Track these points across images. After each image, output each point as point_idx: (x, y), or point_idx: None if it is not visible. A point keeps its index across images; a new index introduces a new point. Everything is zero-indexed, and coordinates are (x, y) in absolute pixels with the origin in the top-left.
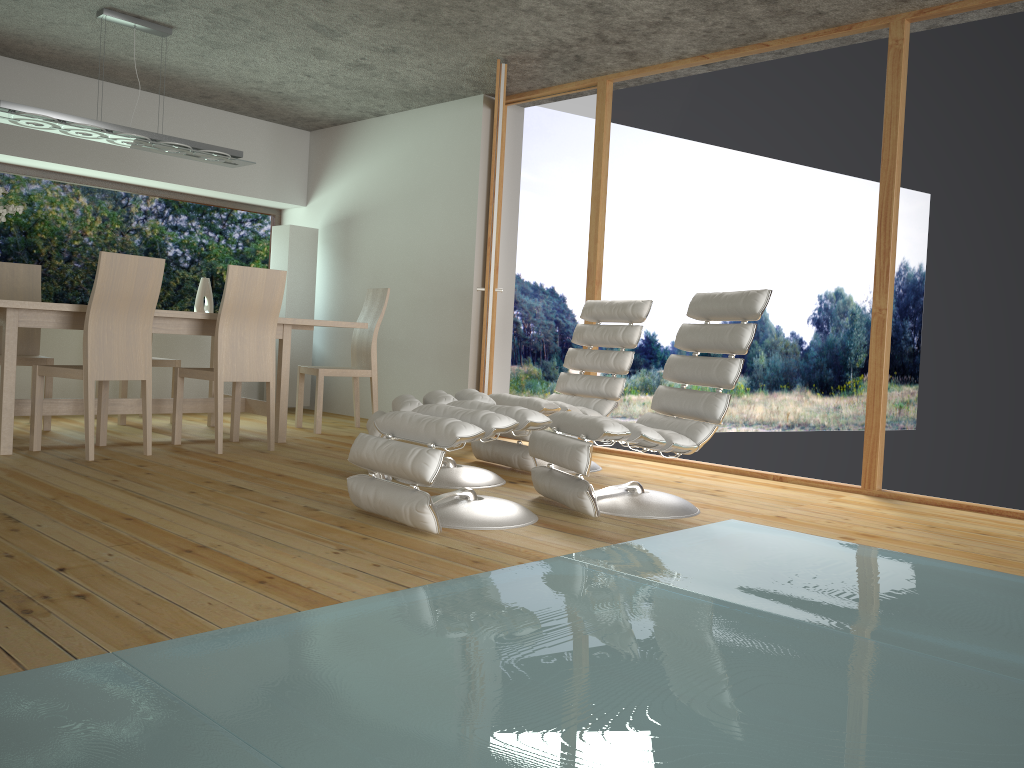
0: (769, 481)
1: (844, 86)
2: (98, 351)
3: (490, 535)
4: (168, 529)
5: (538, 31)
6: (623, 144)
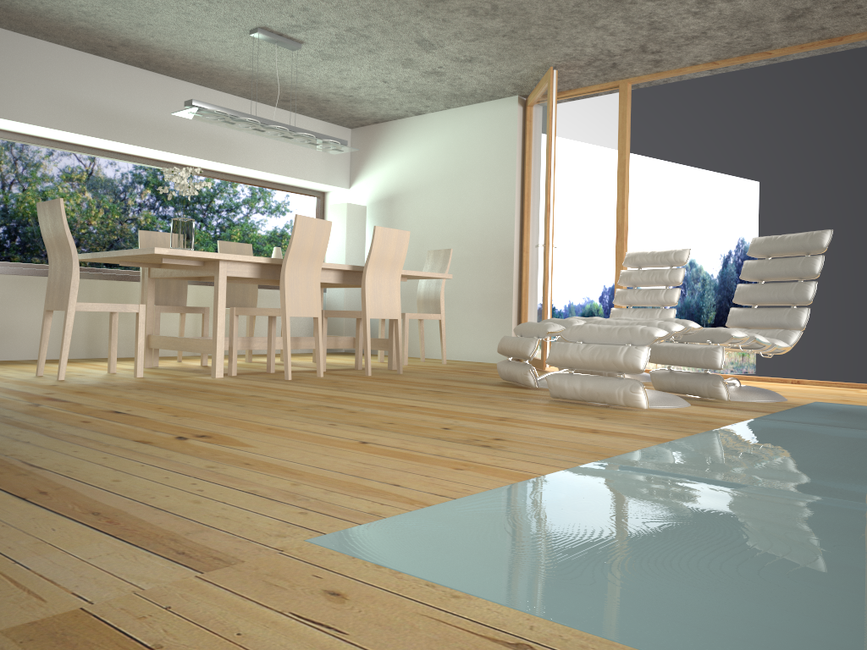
0: (790, 384)
1: (837, 83)
2: (291, 293)
3: (678, 410)
4: (455, 410)
5: (596, 44)
6: (644, 131)
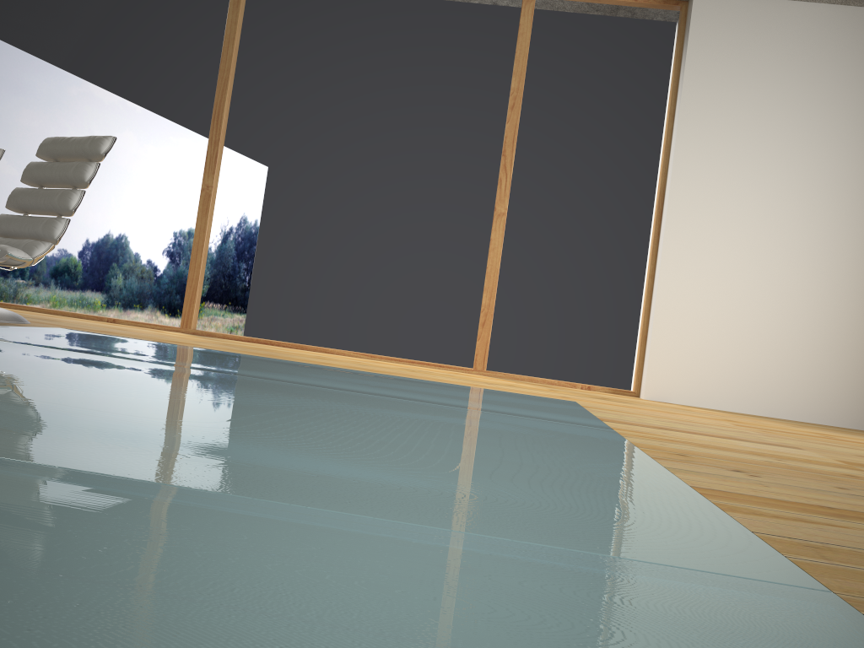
0: (104, 322)
1: (197, 5)
2: None
3: None
4: None
5: None
6: None
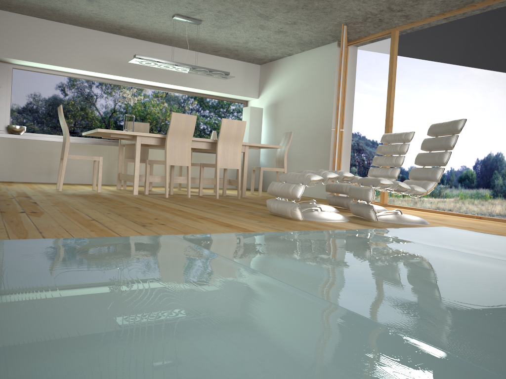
0: (473, 218)
1: None
2: (170, 153)
3: (325, 223)
4: (194, 213)
5: (359, 8)
6: (403, 59)
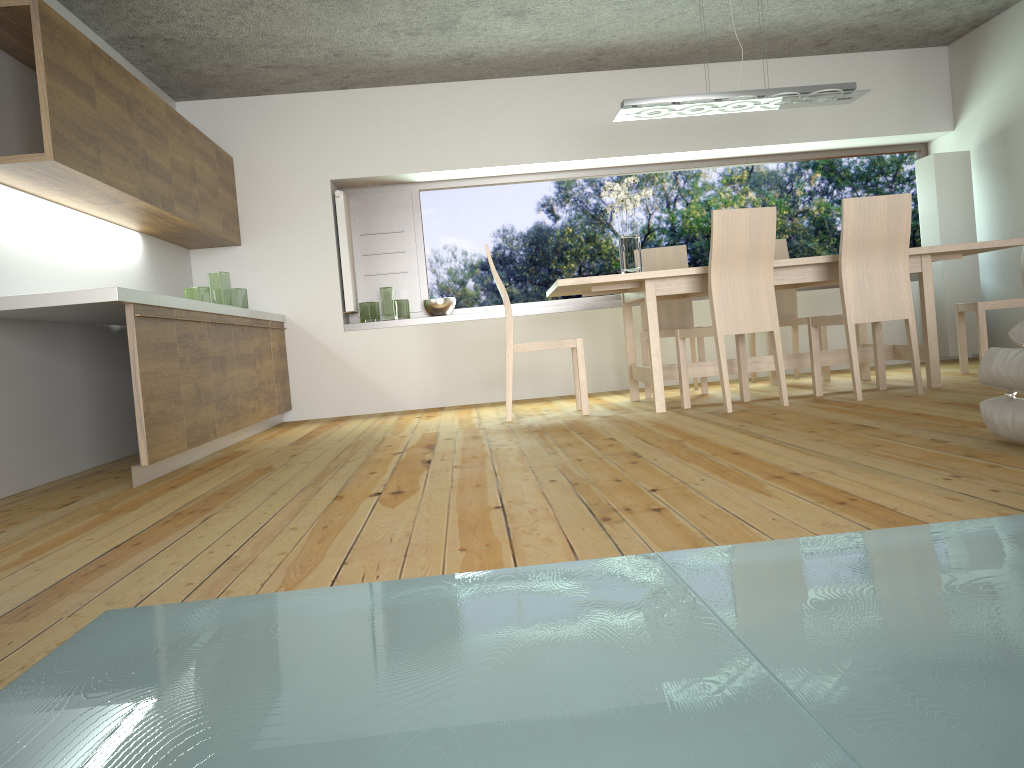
0: None
1: None
2: (723, 307)
3: None
4: (768, 460)
5: None
6: None
